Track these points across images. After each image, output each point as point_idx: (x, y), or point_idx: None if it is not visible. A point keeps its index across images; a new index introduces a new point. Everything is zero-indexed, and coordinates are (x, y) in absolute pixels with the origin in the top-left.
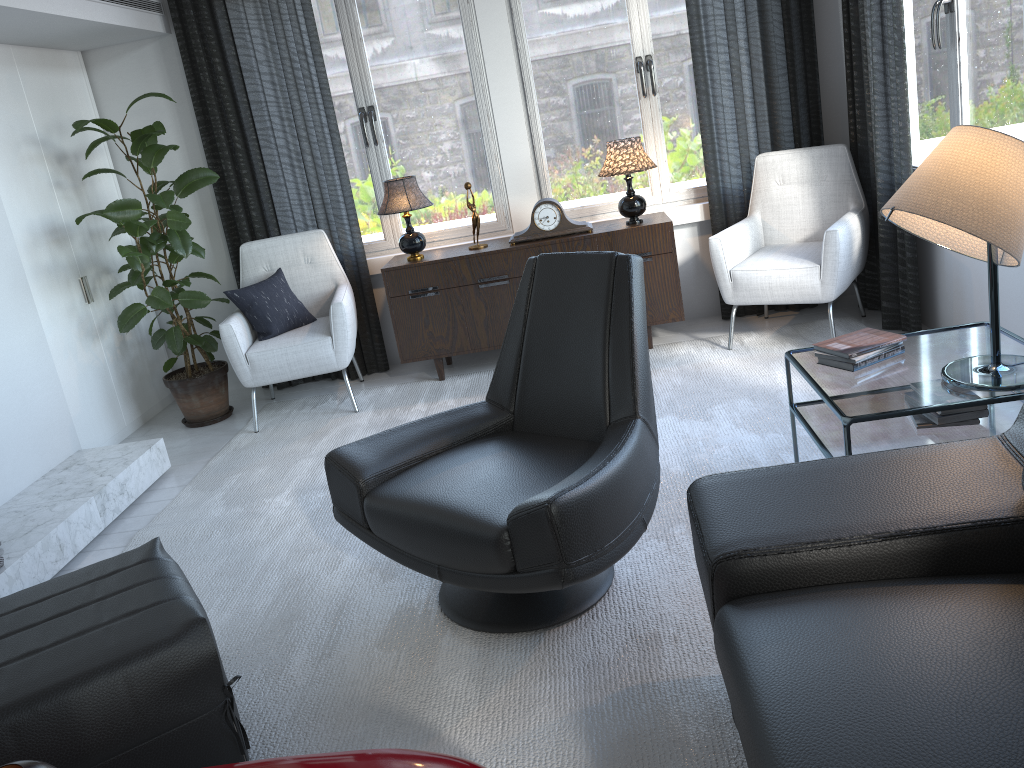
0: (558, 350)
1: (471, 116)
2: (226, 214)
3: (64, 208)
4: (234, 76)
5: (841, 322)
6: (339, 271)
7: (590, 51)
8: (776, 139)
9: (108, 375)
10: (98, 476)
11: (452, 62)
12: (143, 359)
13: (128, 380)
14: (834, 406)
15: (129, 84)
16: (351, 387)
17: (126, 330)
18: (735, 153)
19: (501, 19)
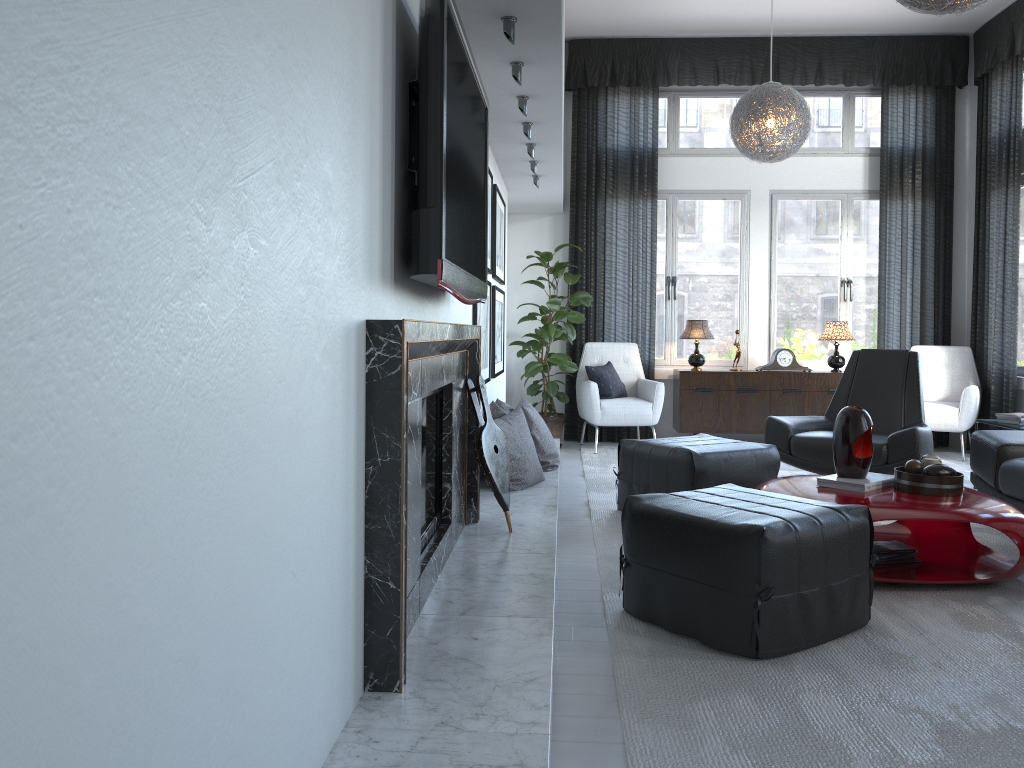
0: (872, 393)
1: (734, 293)
2: (572, 324)
3: None
4: (600, 244)
5: (959, 453)
6: (641, 370)
7: (813, 269)
8: (923, 339)
9: None
10: None
11: (728, 260)
12: None
13: None
14: (1019, 428)
15: (528, 237)
16: None
17: (530, 376)
18: (896, 343)
19: (764, 241)
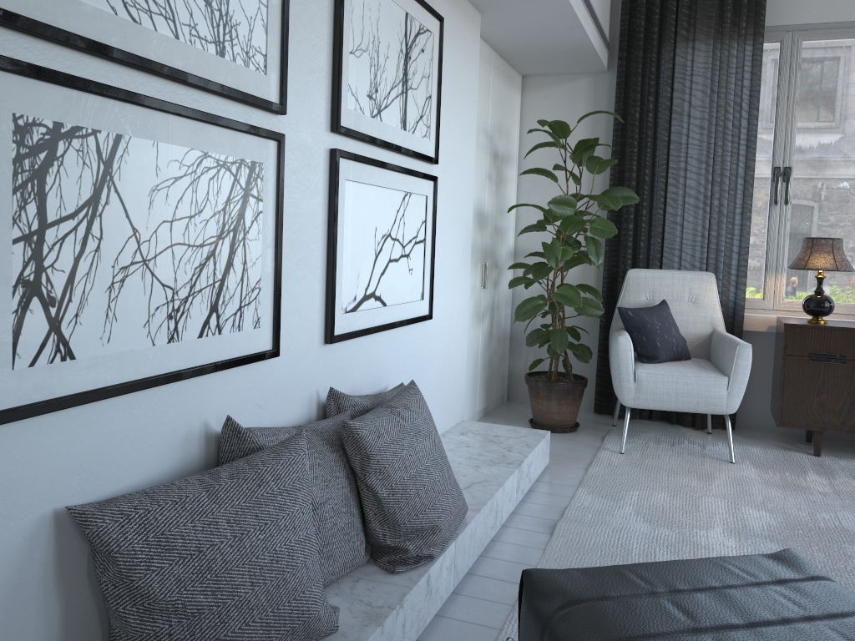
0: None
1: None
2: (612, 240)
3: (488, 199)
4: (663, 115)
5: None
6: (719, 317)
7: None
8: None
9: (478, 359)
10: (506, 450)
11: None
12: (496, 354)
13: (486, 369)
14: None
15: (554, 110)
16: (700, 436)
17: (522, 319)
18: None
19: None
